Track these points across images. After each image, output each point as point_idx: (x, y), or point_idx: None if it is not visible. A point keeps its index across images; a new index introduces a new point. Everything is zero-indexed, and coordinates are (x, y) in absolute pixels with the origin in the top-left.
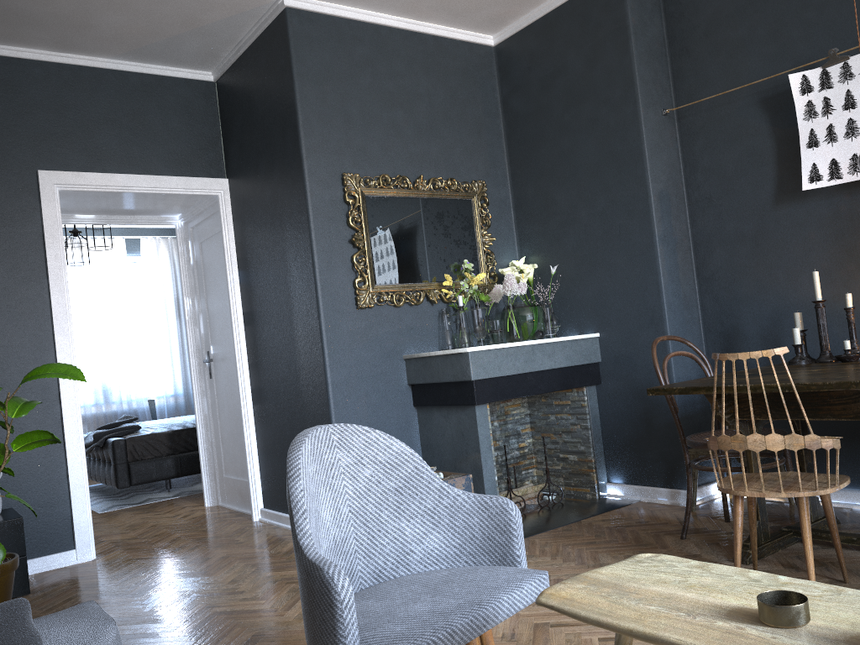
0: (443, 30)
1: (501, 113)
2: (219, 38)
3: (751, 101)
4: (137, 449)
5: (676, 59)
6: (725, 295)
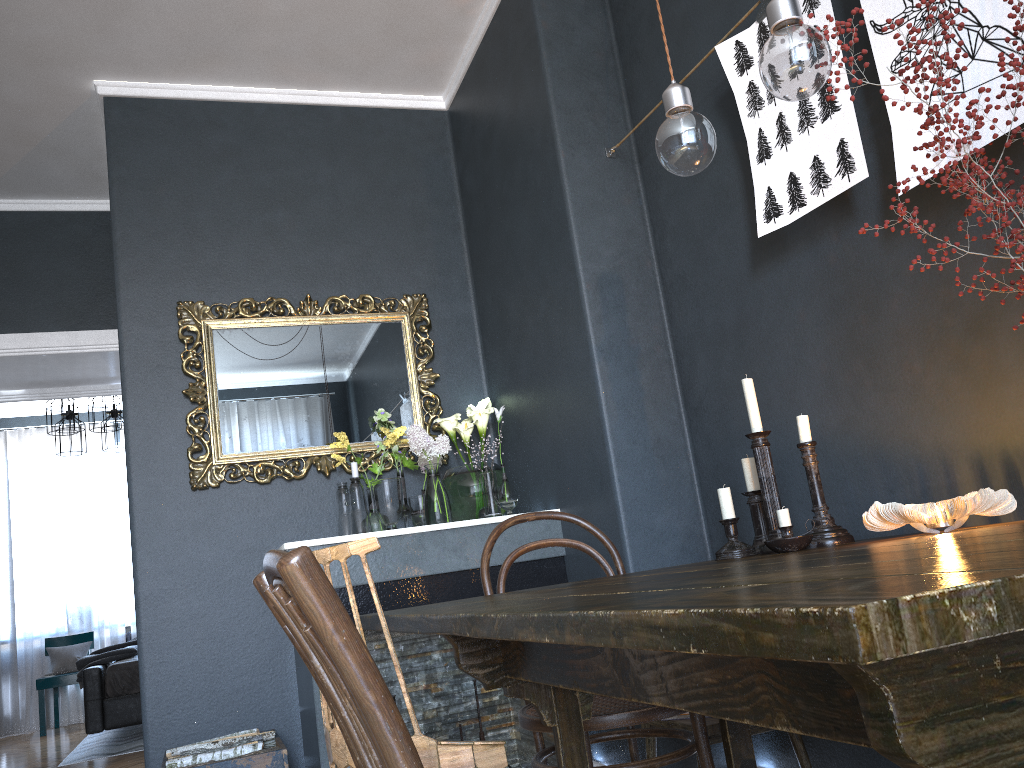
0: (358, 98)
1: (460, 198)
2: (80, 153)
3: (706, 107)
4: (119, 681)
5: (628, 70)
6: (717, 434)
